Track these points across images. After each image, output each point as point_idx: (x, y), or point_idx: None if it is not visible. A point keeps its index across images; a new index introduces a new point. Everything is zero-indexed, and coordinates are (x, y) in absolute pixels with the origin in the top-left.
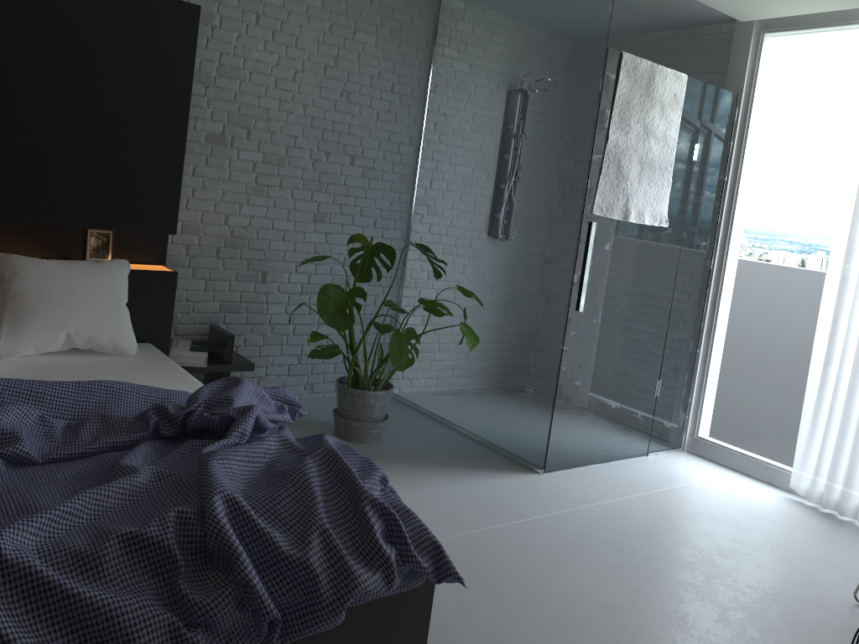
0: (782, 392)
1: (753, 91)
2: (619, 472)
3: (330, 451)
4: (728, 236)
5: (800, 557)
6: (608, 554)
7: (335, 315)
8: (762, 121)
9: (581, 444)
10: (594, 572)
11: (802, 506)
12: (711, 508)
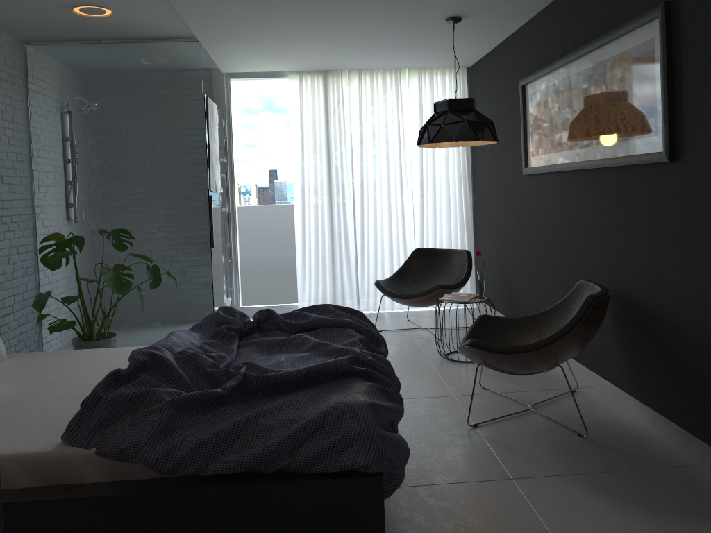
0: (280, 268)
1: (231, 111)
2: None
3: (332, 305)
4: (233, 192)
5: None
6: None
7: (116, 285)
8: (237, 127)
9: None
10: None
11: None
12: None
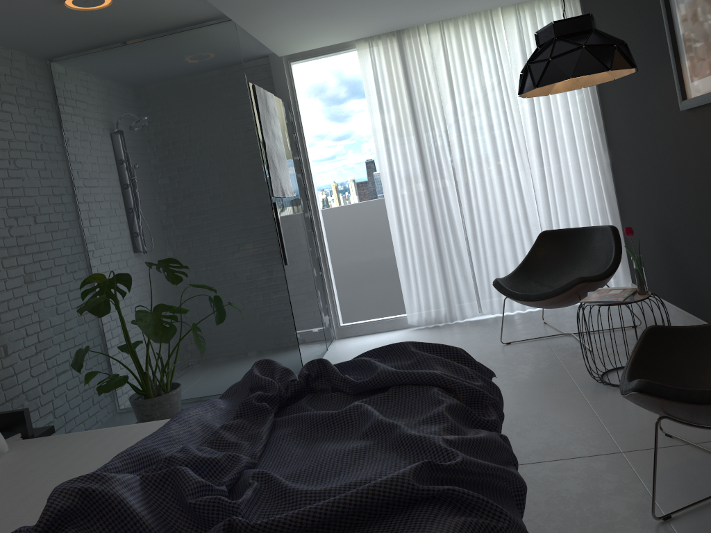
0: (379, 274)
1: (296, 100)
2: (334, 362)
3: (412, 343)
4: (313, 194)
5: (459, 344)
6: None
7: (157, 332)
8: (307, 117)
9: (310, 355)
10: None
11: (422, 330)
12: None
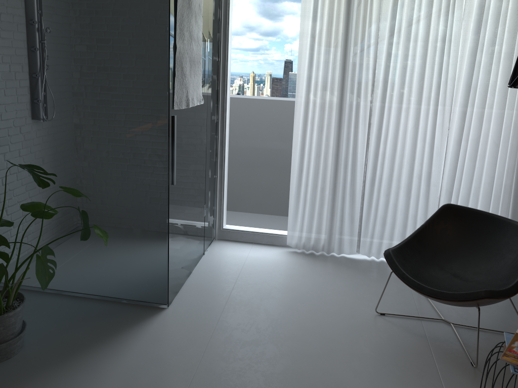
0: (271, 191)
1: None
2: (204, 278)
3: None
4: (225, 99)
5: (332, 295)
6: (267, 360)
7: None
8: (236, 18)
9: (181, 272)
10: (276, 383)
11: (298, 254)
12: (270, 281)
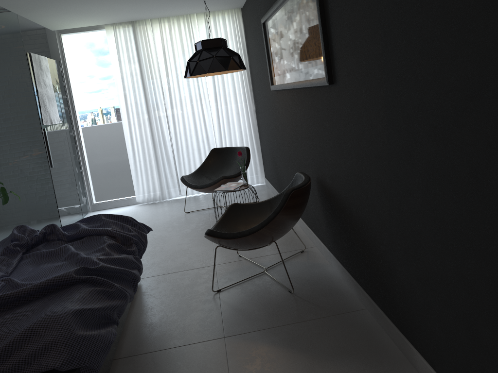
0: (119, 171)
1: (65, 59)
2: None
3: (104, 214)
4: (76, 120)
5: (162, 213)
6: None
7: None
8: (72, 70)
9: (68, 222)
10: None
11: (144, 205)
12: None
